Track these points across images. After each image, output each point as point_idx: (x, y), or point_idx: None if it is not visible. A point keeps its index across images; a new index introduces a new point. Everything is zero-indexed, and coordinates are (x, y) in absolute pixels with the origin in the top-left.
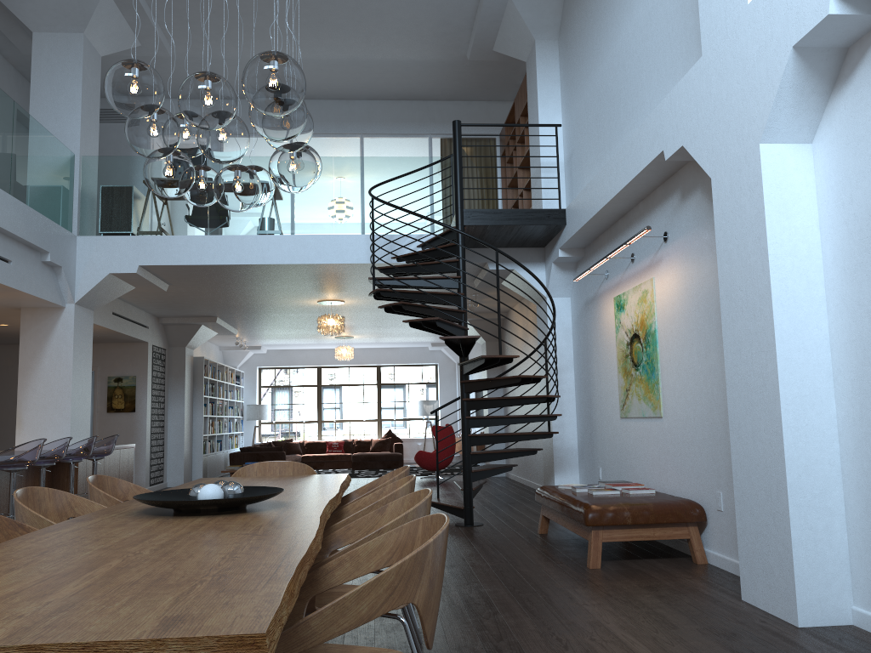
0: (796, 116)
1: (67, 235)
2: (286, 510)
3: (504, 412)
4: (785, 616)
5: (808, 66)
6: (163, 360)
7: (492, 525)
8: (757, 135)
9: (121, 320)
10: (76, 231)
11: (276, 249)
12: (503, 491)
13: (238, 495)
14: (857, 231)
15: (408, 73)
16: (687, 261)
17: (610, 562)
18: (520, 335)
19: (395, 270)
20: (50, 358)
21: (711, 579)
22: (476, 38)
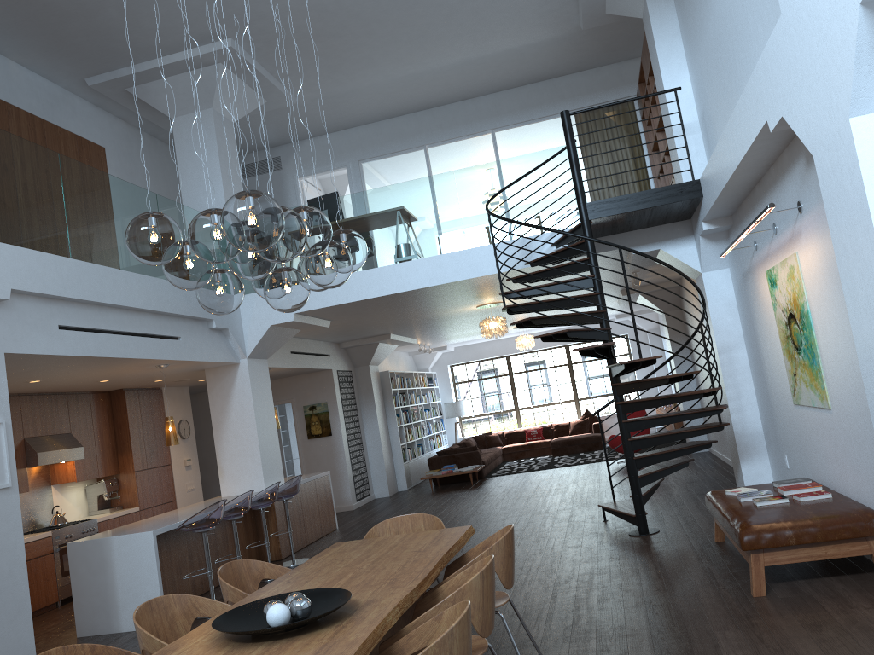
0: None
1: None
2: (344, 627)
3: (696, 384)
4: None
5: None
6: (350, 381)
7: (669, 531)
8: (845, 108)
9: (300, 356)
10: None
11: (413, 274)
12: (698, 476)
13: (305, 610)
14: None
15: (525, 58)
16: (824, 236)
17: (780, 585)
18: (695, 304)
19: (527, 279)
20: (235, 411)
21: None
22: (584, 7)
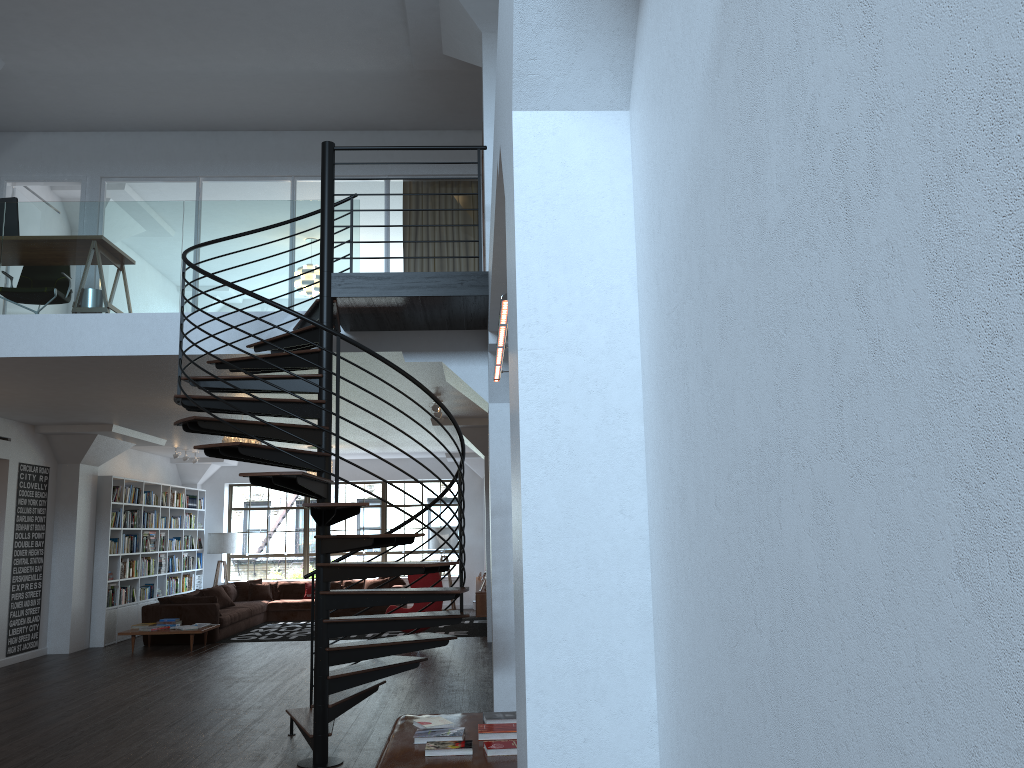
0: (576, 48)
1: None
2: None
3: None
4: None
5: None
6: (44, 481)
7: (355, 765)
8: (511, 94)
9: None
10: None
11: (92, 334)
12: (467, 677)
13: None
14: (666, 295)
15: (342, 91)
16: None
17: None
18: None
19: (236, 365)
20: None
21: None
22: (413, 36)
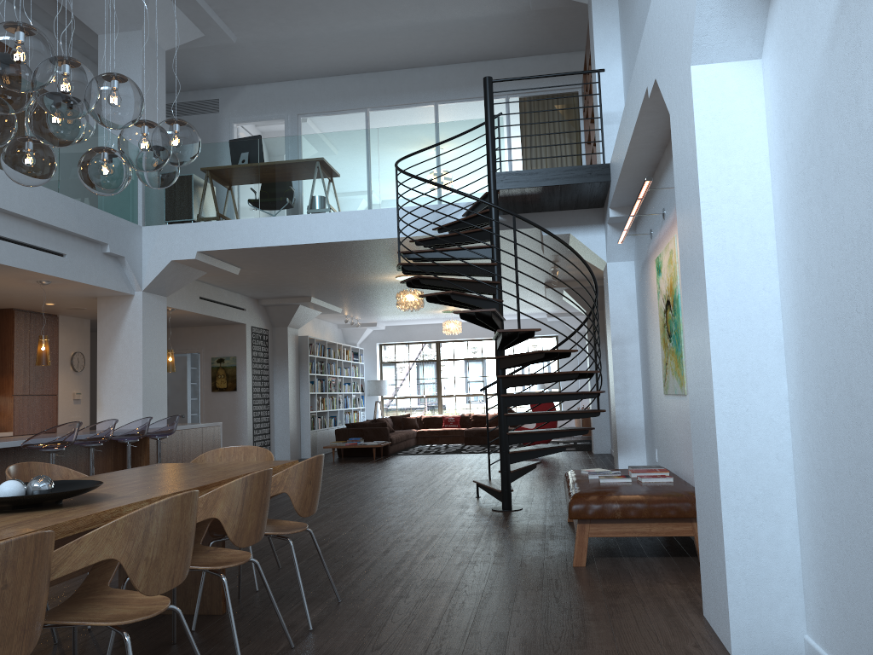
0: (731, 27)
1: (130, 227)
2: (73, 509)
3: (607, 386)
4: (725, 642)
5: None
6: (266, 340)
7: (531, 509)
8: (689, 56)
9: (210, 304)
10: (141, 222)
11: (323, 227)
12: None
13: (41, 492)
14: (794, 165)
15: (474, 32)
16: None
17: (605, 559)
18: None
19: (430, 242)
20: (123, 343)
21: (696, 586)
22: None
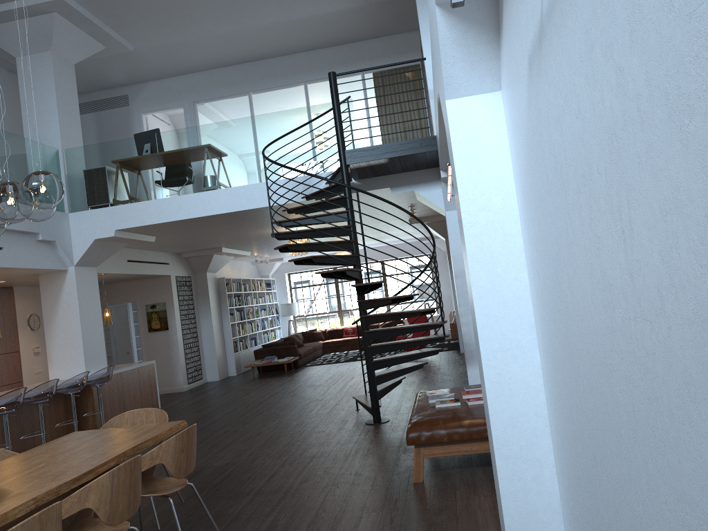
0: (472, 69)
1: (58, 215)
2: None
3: None
4: None
5: (462, 19)
6: (189, 285)
7: (396, 421)
8: (444, 92)
9: (137, 264)
10: (67, 210)
11: (215, 202)
12: (451, 373)
13: None
14: (524, 186)
15: (328, 24)
16: None
17: (440, 472)
18: None
19: (298, 211)
20: (63, 310)
21: None
22: None
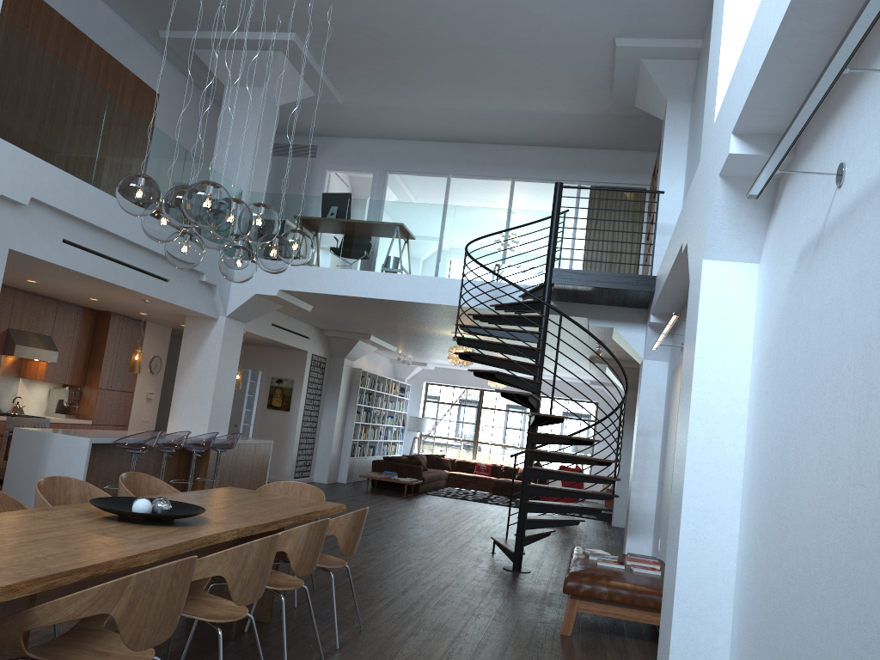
0: (736, 237)
1: None
2: (186, 529)
3: None
4: None
5: (739, 193)
6: (323, 367)
7: (538, 574)
8: (703, 251)
9: (280, 330)
10: None
11: (393, 286)
12: (600, 544)
13: (163, 511)
14: (763, 359)
15: (557, 123)
16: None
17: (589, 632)
18: None
19: (485, 319)
20: (202, 360)
21: None
22: (616, 95)
